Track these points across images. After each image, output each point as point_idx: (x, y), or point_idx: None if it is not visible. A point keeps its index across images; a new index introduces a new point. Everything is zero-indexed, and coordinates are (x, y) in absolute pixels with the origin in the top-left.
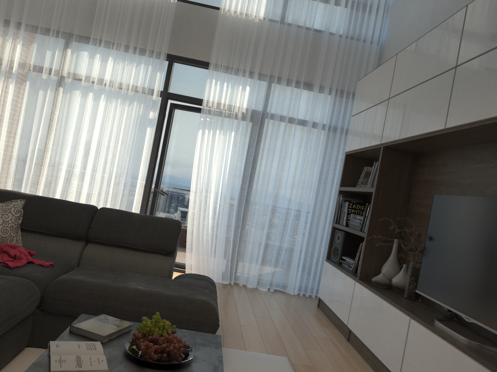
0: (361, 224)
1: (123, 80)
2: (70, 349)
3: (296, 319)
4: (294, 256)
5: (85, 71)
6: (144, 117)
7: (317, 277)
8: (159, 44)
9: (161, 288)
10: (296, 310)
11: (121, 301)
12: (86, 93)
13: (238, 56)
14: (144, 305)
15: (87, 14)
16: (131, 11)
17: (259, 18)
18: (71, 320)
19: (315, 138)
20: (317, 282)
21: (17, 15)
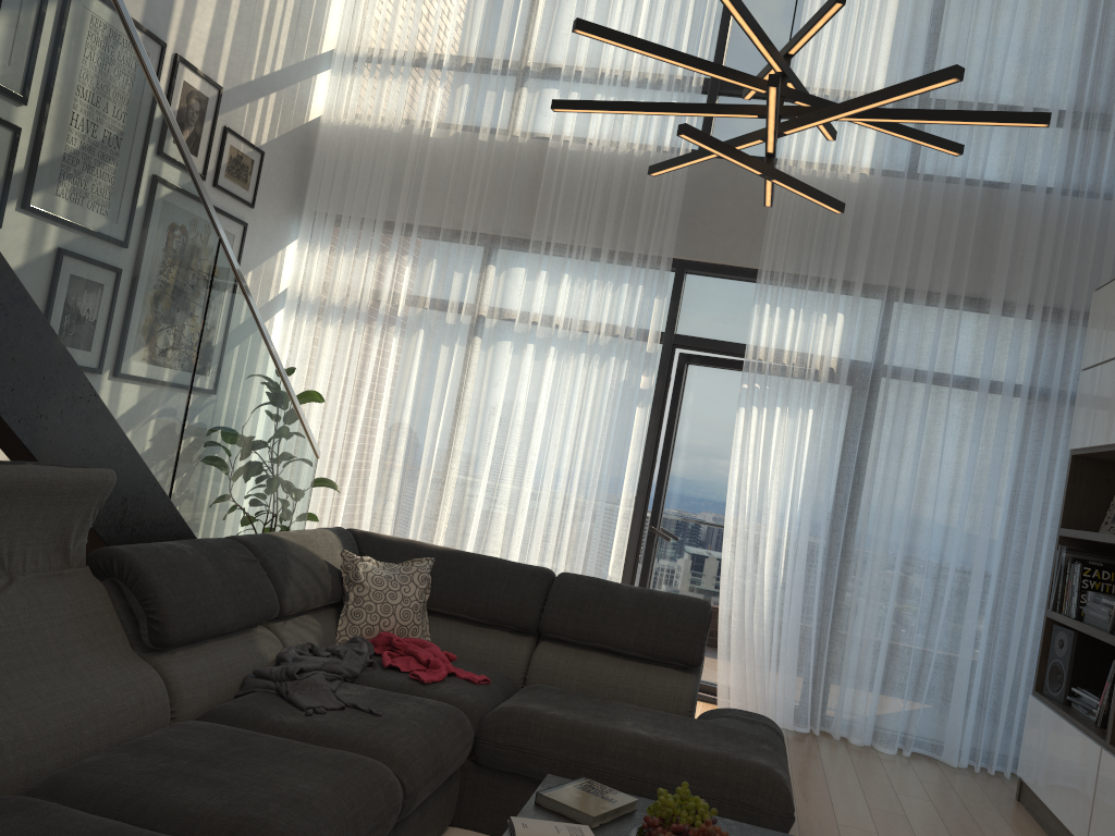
0: (1112, 618)
1: (589, 317)
2: (545, 833)
3: (965, 823)
4: (958, 680)
5: (521, 306)
6: (630, 388)
7: (1015, 732)
8: (657, 243)
9: (680, 737)
10: (964, 803)
11: (609, 756)
12: (522, 346)
13: (818, 254)
14: (651, 766)
15: (523, 199)
16: (603, 186)
17: (861, 172)
18: (523, 784)
19: (996, 419)
20: (1016, 743)
21: (405, 214)
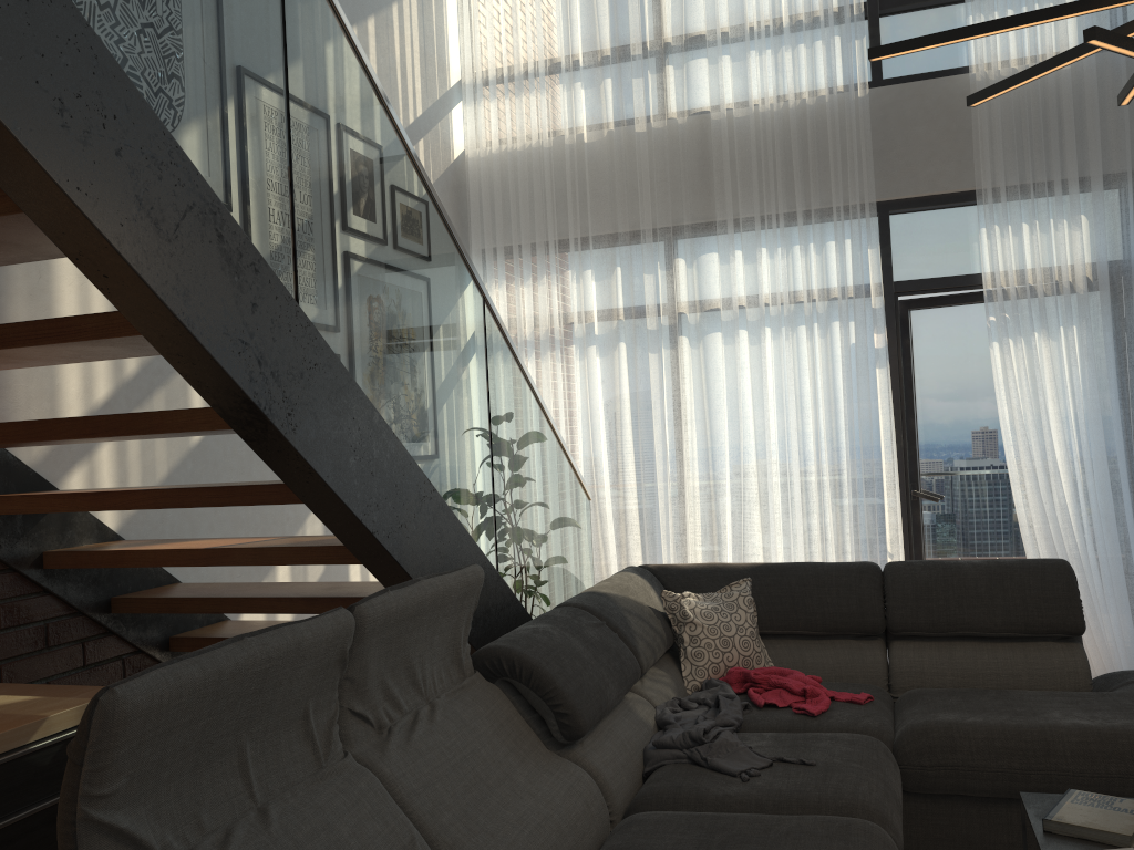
0: None
1: (797, 286)
2: None
3: None
4: None
5: (723, 293)
6: (865, 350)
7: None
8: (857, 191)
9: (1124, 718)
10: None
11: (1058, 756)
12: (734, 335)
13: (1042, 157)
14: (1112, 759)
15: (695, 181)
16: (781, 145)
17: None
18: (963, 804)
19: None
20: None
21: (578, 228)
